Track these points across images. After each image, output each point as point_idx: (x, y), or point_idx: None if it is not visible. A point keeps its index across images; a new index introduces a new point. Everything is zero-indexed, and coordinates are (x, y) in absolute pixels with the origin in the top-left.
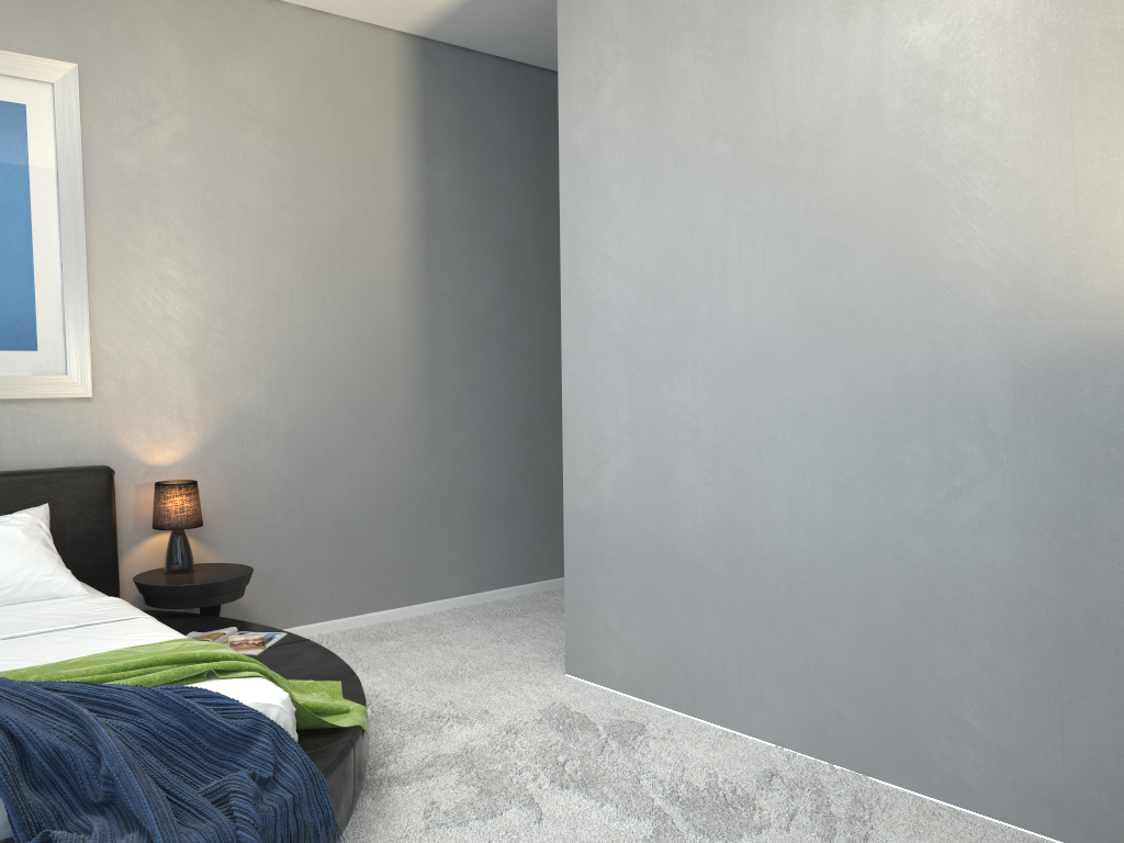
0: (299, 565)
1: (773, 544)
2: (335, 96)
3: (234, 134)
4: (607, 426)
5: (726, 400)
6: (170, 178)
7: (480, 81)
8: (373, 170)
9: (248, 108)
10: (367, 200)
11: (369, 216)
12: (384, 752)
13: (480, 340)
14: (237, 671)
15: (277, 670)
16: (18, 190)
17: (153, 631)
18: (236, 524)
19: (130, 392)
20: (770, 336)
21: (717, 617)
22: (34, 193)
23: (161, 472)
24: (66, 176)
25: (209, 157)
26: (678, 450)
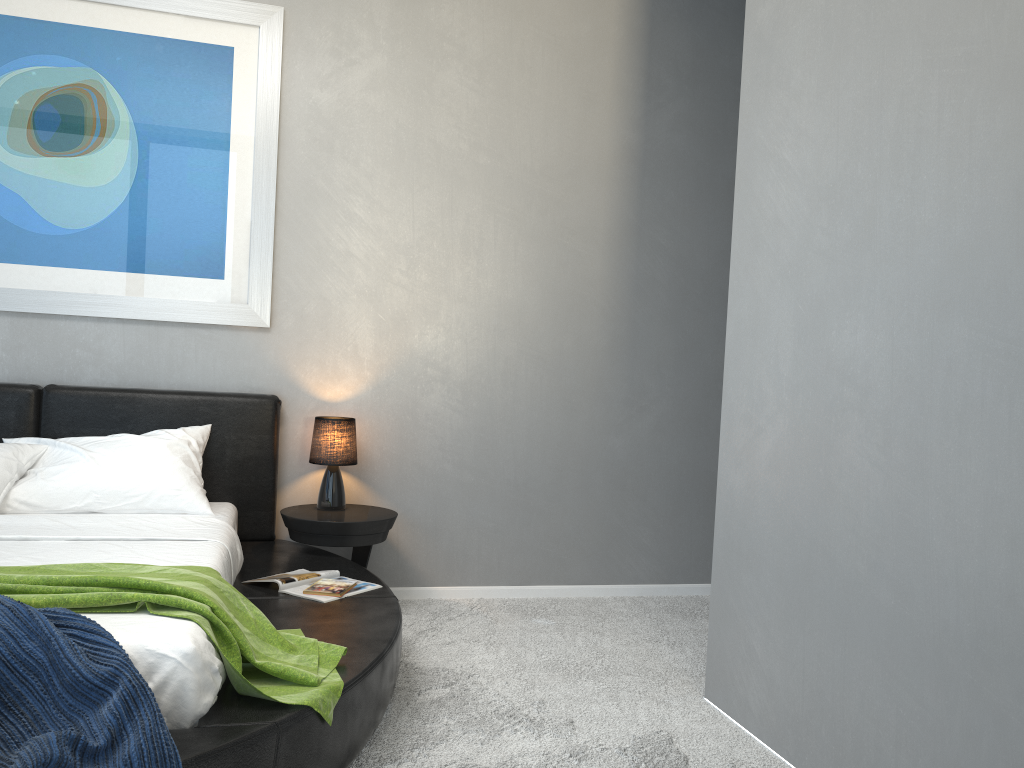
0: (465, 522)
1: (956, 564)
2: (546, 31)
3: (433, 72)
4: (767, 383)
5: (906, 342)
6: (365, 117)
7: (720, 10)
8: (583, 109)
9: (450, 46)
10: (573, 141)
11: (574, 158)
12: (413, 744)
13: (697, 299)
14: (178, 609)
15: (320, 622)
16: (219, 127)
17: (192, 555)
18: (402, 469)
19: (307, 326)
20: (973, 241)
21: (874, 661)
22: (233, 130)
23: (331, 408)
24: (263, 114)
25: (405, 96)
26: (843, 416)
